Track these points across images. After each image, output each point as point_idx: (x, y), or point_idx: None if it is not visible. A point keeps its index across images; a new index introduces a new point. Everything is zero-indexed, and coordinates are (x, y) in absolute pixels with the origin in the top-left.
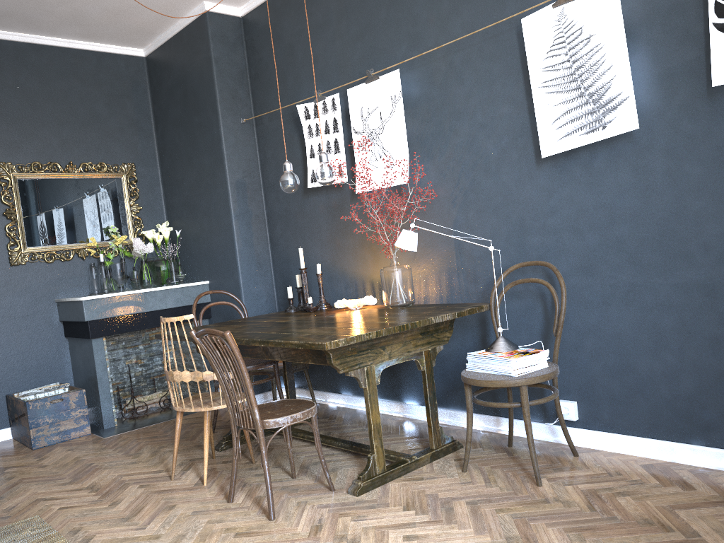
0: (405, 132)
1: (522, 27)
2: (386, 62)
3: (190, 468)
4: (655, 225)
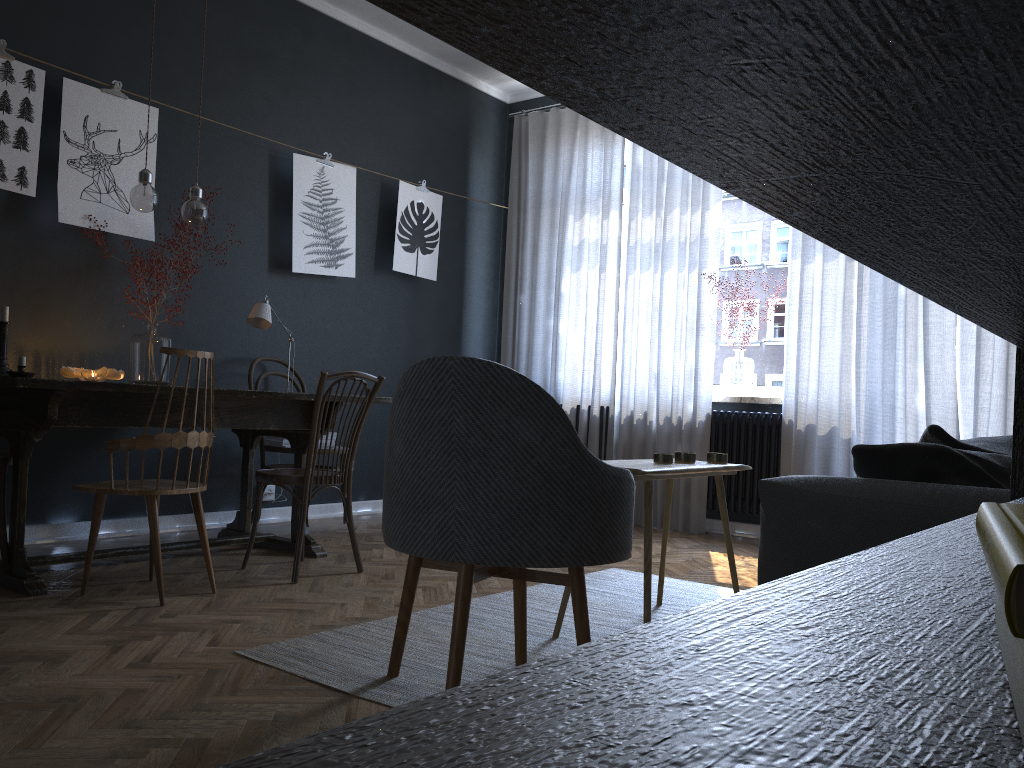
0: (154, 182)
1: (293, 160)
2: (113, 79)
3: (114, 602)
4: (340, 345)
